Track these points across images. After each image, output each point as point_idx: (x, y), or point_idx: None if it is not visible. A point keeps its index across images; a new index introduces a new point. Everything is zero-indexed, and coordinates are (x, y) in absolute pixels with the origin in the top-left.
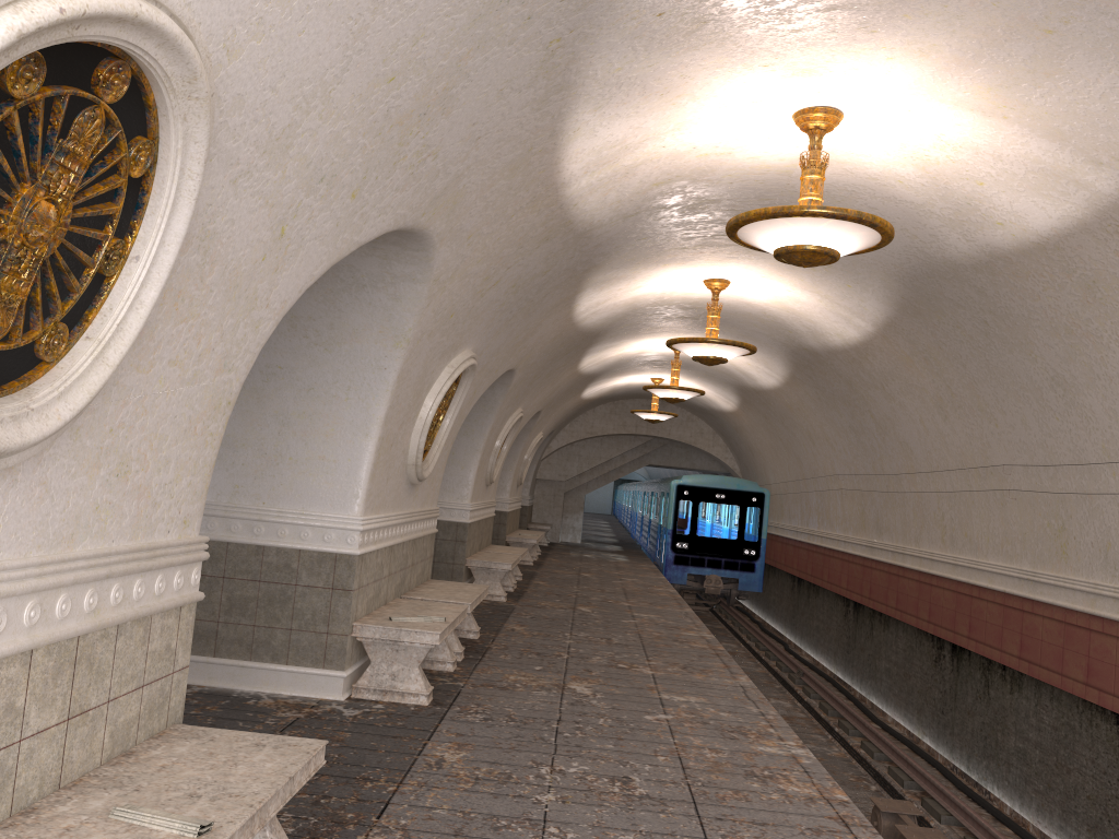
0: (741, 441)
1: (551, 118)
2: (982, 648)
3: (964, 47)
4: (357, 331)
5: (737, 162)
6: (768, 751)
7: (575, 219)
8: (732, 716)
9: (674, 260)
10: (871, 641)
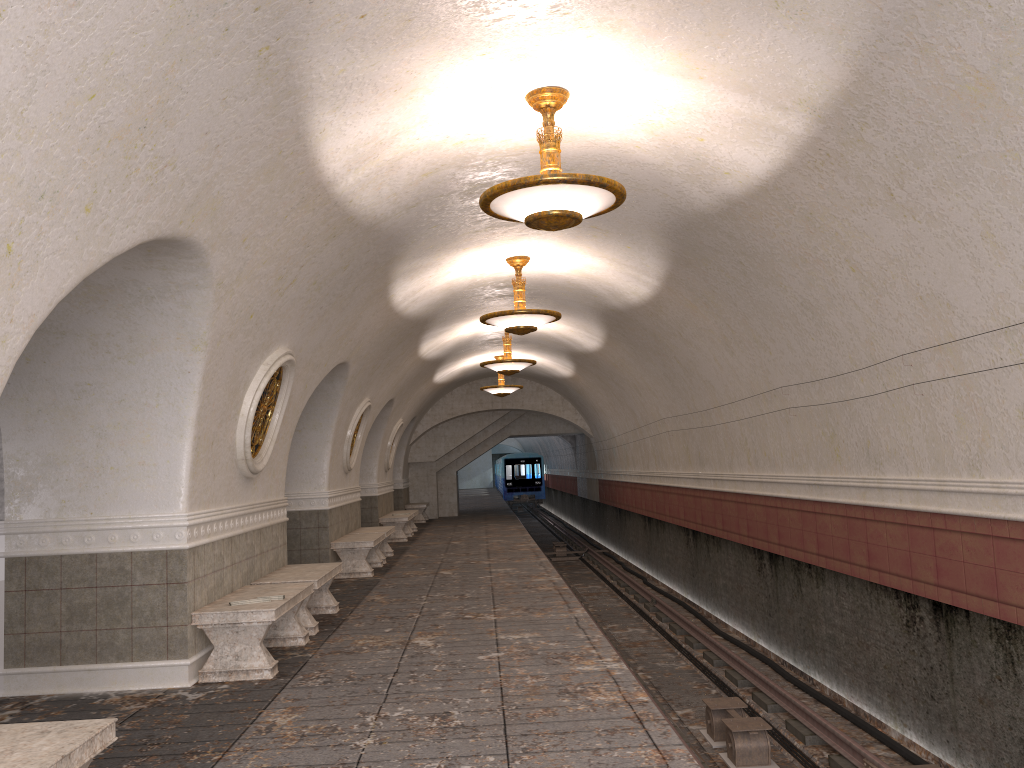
0: (585, 403)
1: (290, 122)
2: (790, 551)
3: (646, 19)
4: (156, 341)
5: (492, 146)
6: (586, 669)
7: (356, 214)
8: (560, 644)
9: (472, 243)
10: (709, 563)
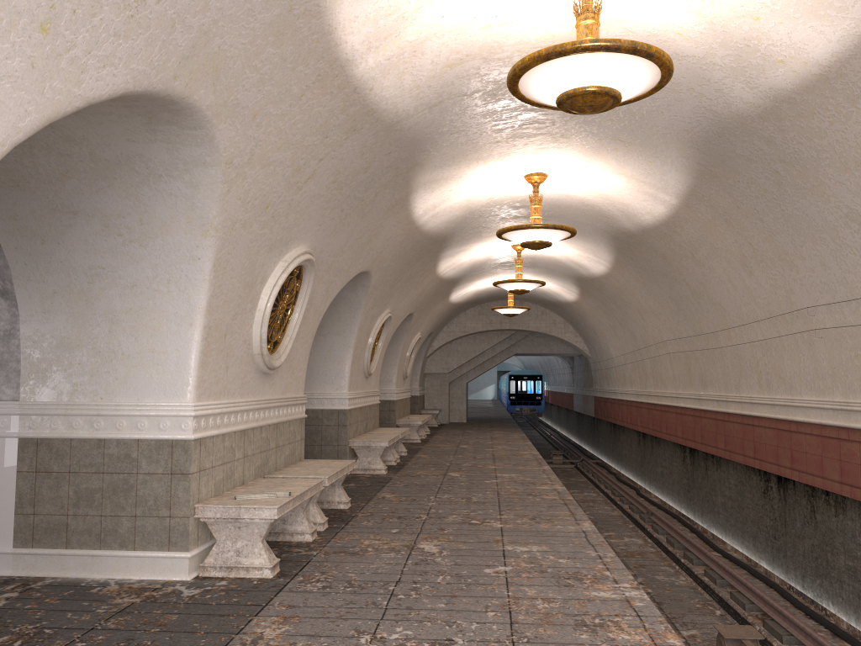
0: (586, 326)
1: None
2: (805, 477)
3: None
4: (166, 224)
5: (521, 33)
6: (602, 595)
7: (377, 107)
8: (571, 562)
9: (492, 156)
10: (707, 480)
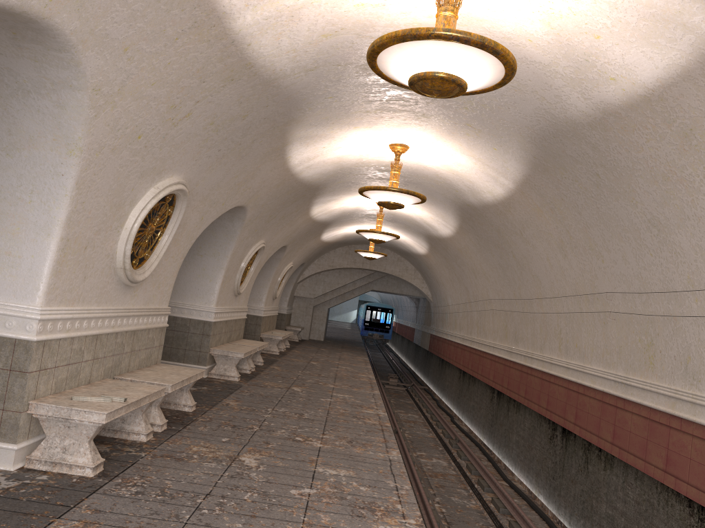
0: (431, 276)
1: None
2: (584, 433)
3: None
4: (34, 138)
5: (392, 17)
6: None
7: (255, 62)
8: (370, 490)
9: (362, 123)
10: (507, 420)
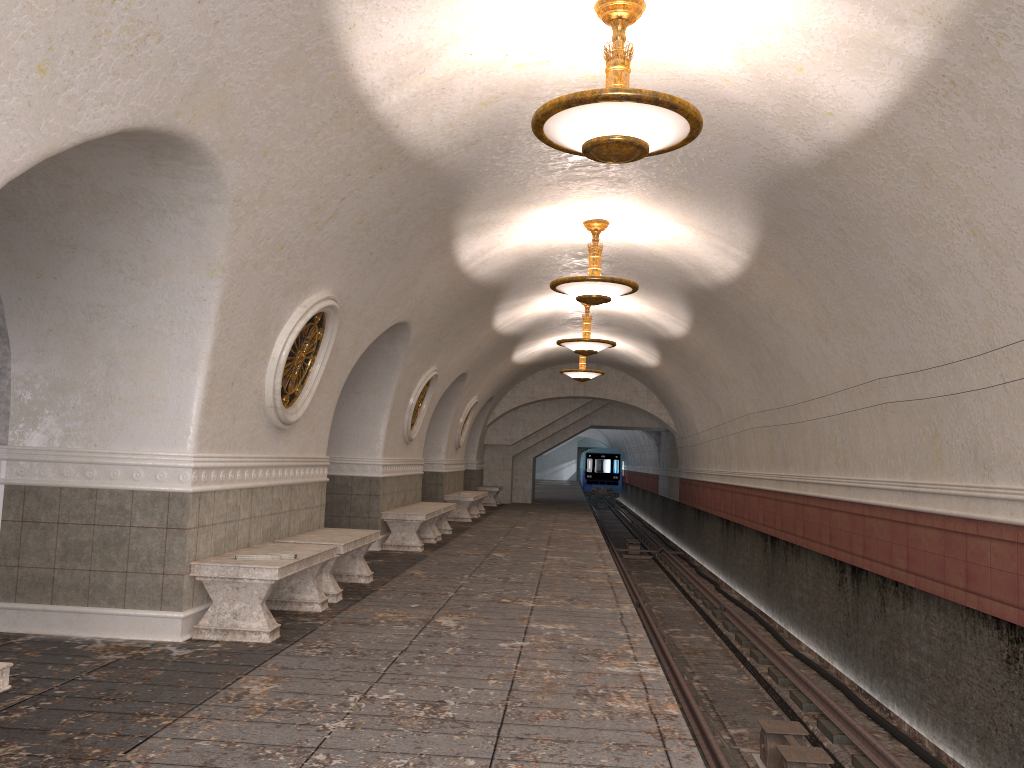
0: (671, 396)
1: (310, 7)
2: (876, 566)
3: None
4: (171, 262)
5: (559, 73)
6: (615, 670)
7: (405, 144)
8: (595, 640)
9: (544, 200)
10: (786, 573)
